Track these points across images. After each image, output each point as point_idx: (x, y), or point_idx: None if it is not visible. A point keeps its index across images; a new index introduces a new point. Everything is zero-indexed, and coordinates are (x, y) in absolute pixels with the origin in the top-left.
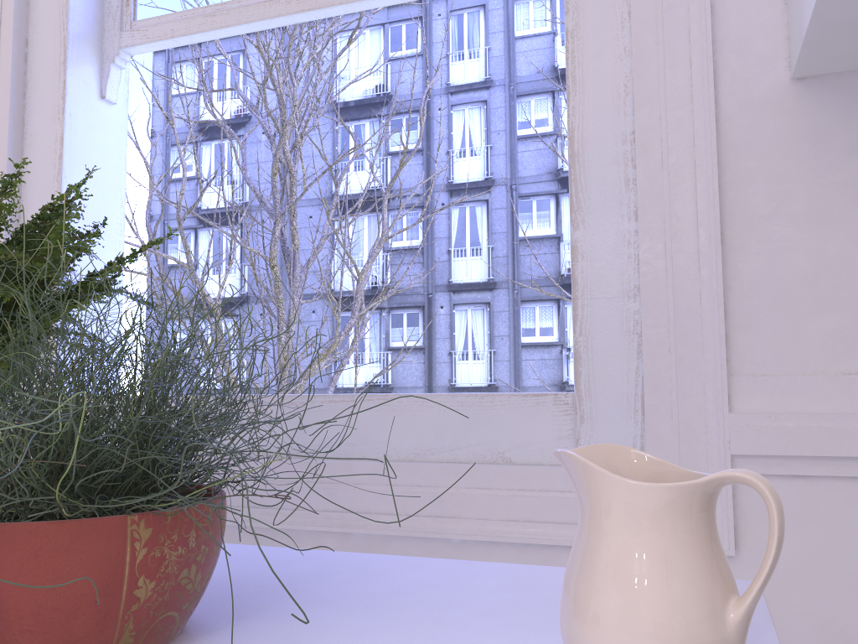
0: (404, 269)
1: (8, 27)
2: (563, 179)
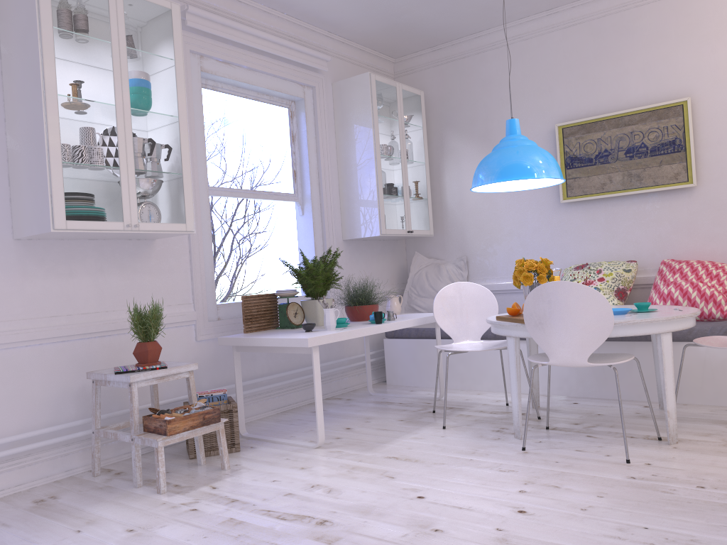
0: None
1: (197, 188)
2: None
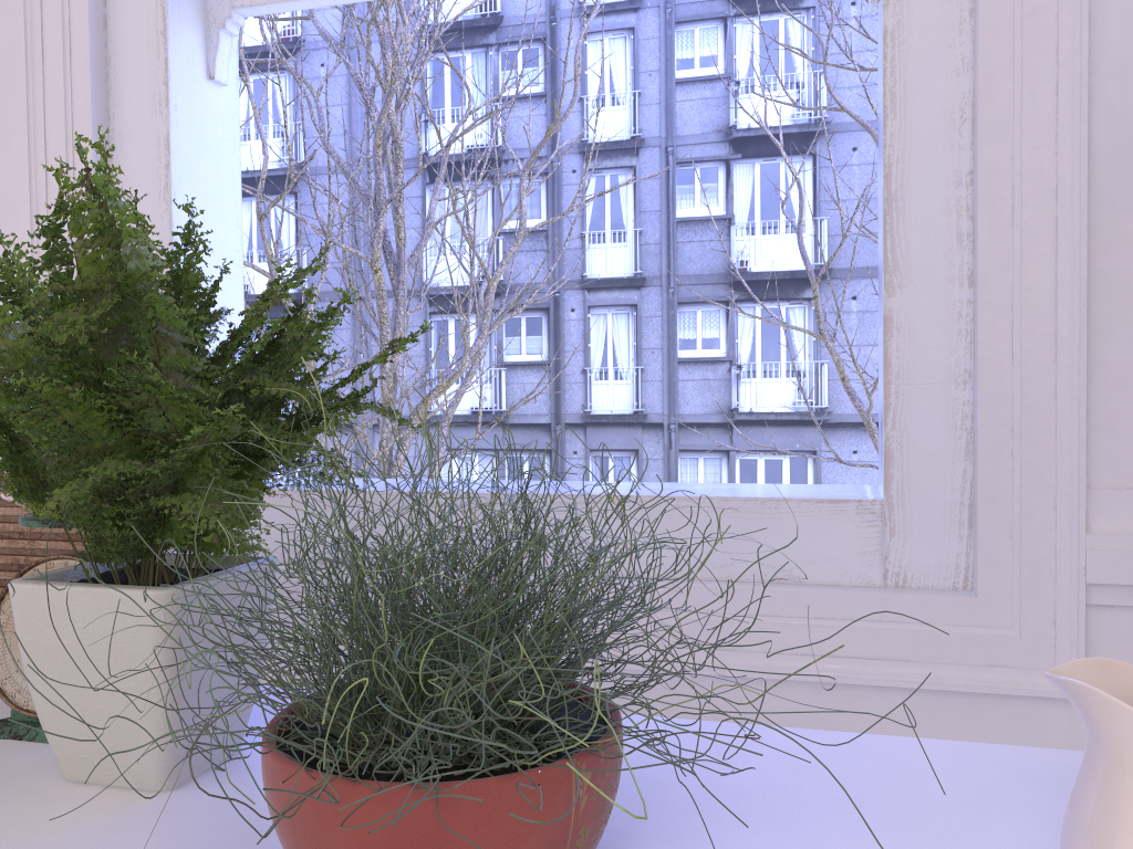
0: (521, 259)
1: None
2: (736, 140)
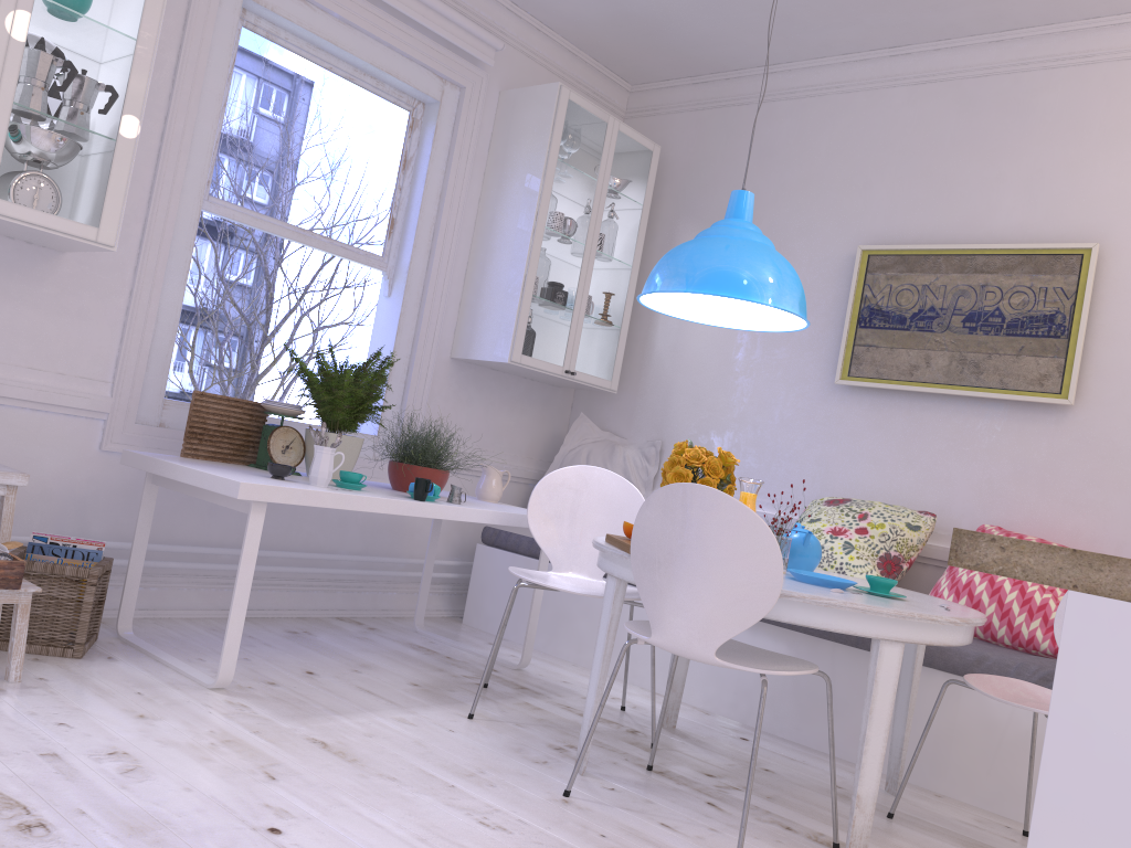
0: None
1: (178, 189)
2: None
